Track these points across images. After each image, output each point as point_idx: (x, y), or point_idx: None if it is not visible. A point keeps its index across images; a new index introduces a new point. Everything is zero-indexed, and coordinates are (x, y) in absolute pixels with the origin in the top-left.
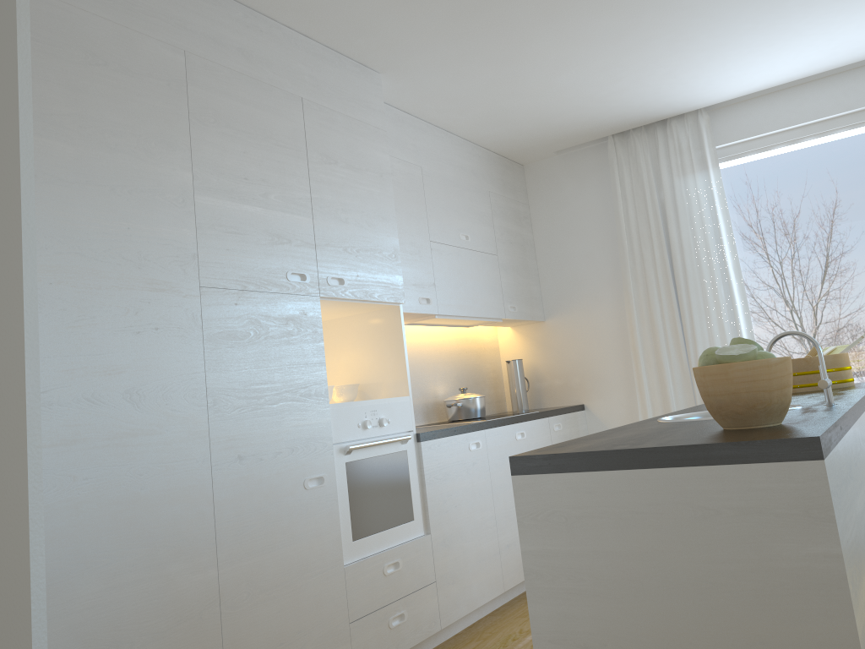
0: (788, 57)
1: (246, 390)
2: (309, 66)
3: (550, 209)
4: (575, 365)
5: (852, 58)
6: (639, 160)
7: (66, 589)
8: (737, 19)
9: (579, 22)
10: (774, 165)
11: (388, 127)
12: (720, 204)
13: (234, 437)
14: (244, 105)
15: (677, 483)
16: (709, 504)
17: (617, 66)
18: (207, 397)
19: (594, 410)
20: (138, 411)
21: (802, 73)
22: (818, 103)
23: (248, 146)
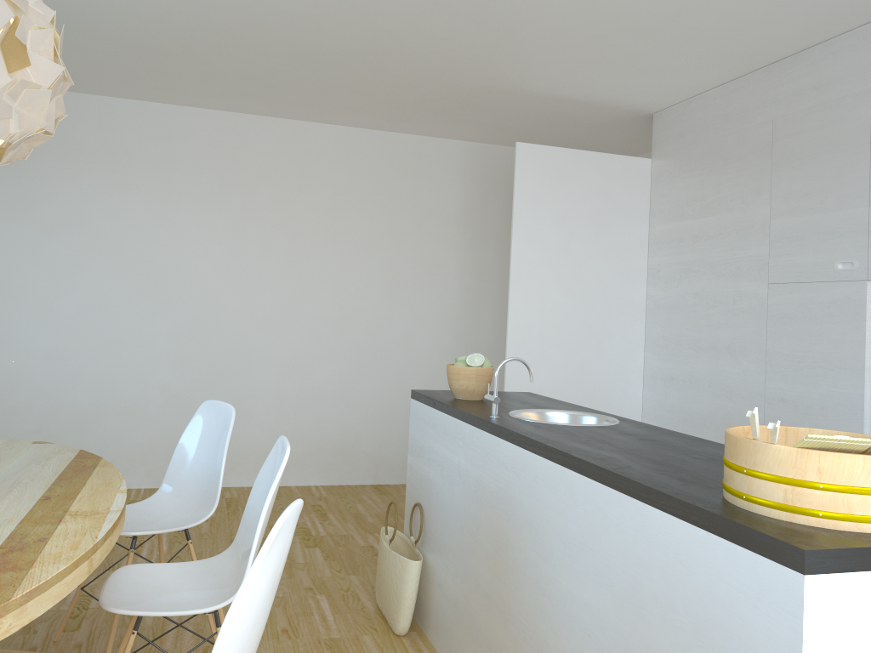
0: None
1: (791, 355)
2: None
3: None
4: None
5: None
6: None
7: (700, 432)
8: None
9: None
10: None
11: None
12: None
13: (780, 385)
14: (812, 133)
15: None
16: None
17: None
18: (766, 356)
19: None
20: (731, 357)
21: None
22: None
23: (812, 166)
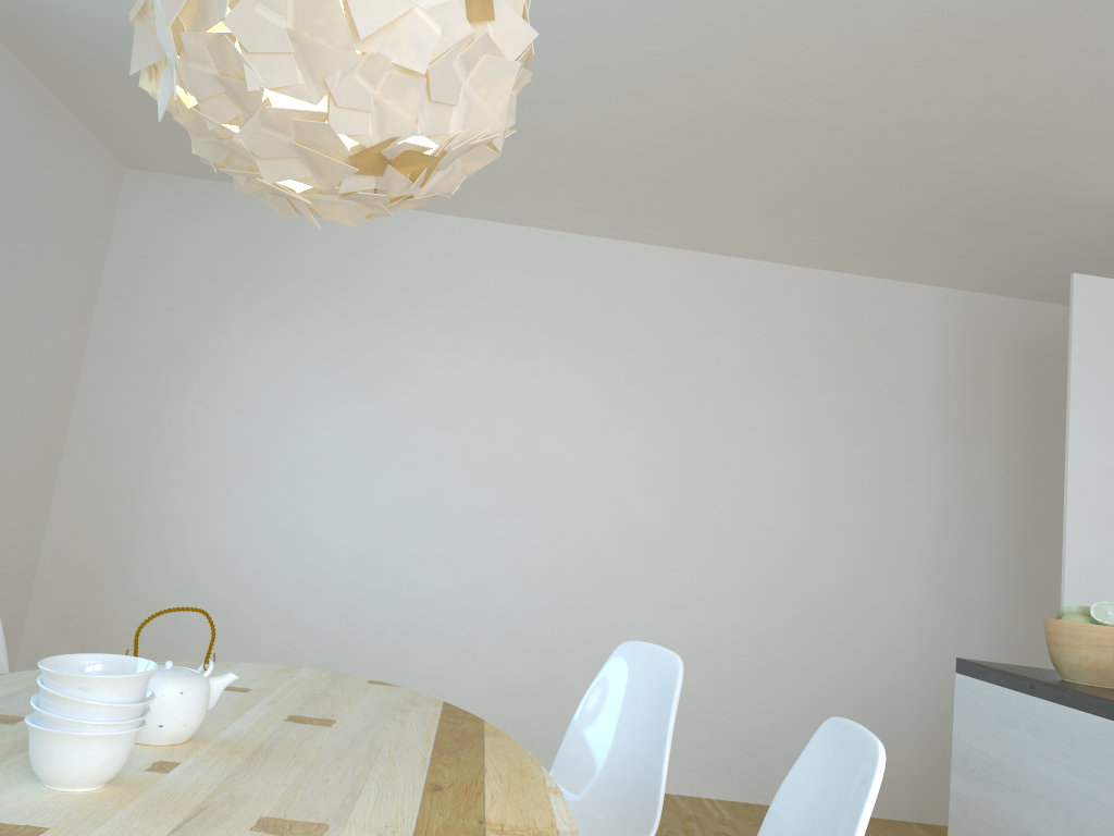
0: None
1: None
2: None
3: None
4: None
5: None
6: None
7: None
8: None
9: None
10: None
11: None
12: None
13: None
14: None
15: None
16: None
17: None
18: None
19: None
20: None
21: None
22: None
23: None
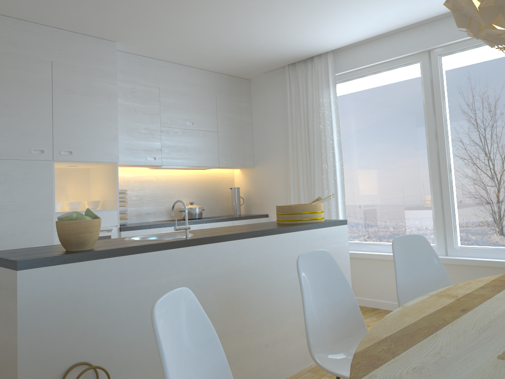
0: (352, 26)
1: None
2: (59, 44)
3: (260, 105)
4: (266, 192)
5: (398, 25)
6: (298, 80)
7: None
8: (294, 10)
9: (199, 16)
10: (366, 85)
11: (135, 67)
12: (335, 108)
13: None
14: (9, 69)
15: None
16: (1, 283)
17: (248, 34)
18: None
19: (272, 217)
20: None
21: (374, 33)
22: (387, 50)
23: (9, 89)
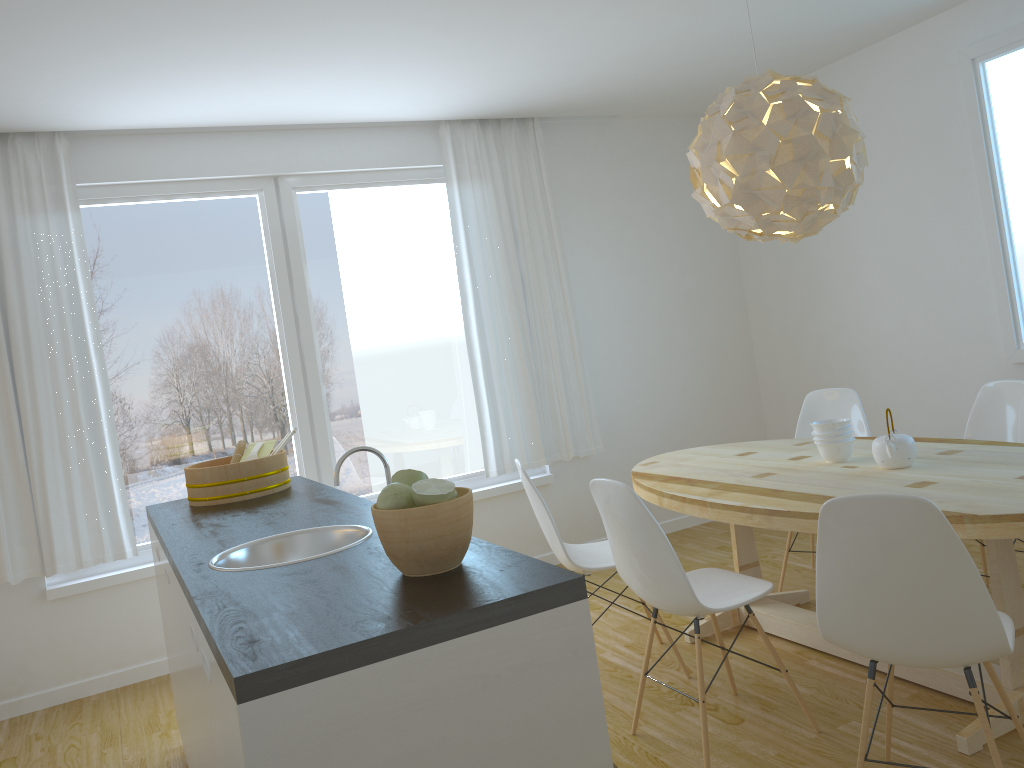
0: (193, 103)
1: None
2: None
3: None
4: None
5: (245, 121)
6: None
7: None
8: (176, 50)
9: None
10: (145, 220)
11: None
12: (80, 259)
13: None
14: None
15: (457, 656)
16: (490, 670)
17: None
18: None
19: None
20: None
21: (192, 123)
22: (201, 159)
23: None
